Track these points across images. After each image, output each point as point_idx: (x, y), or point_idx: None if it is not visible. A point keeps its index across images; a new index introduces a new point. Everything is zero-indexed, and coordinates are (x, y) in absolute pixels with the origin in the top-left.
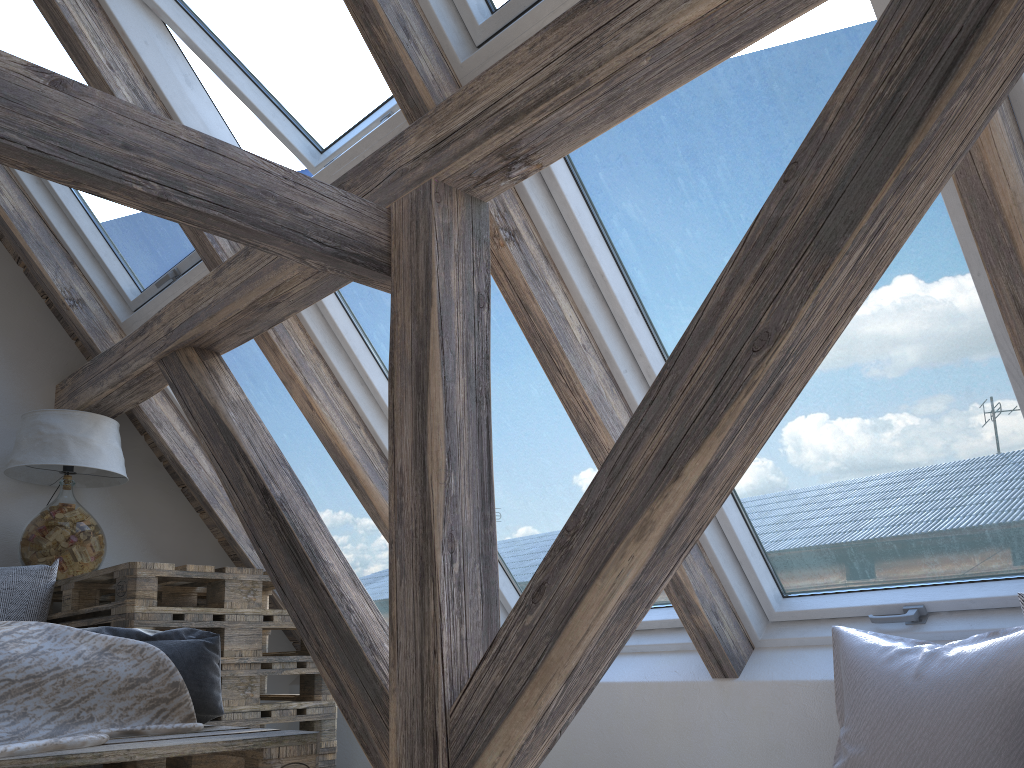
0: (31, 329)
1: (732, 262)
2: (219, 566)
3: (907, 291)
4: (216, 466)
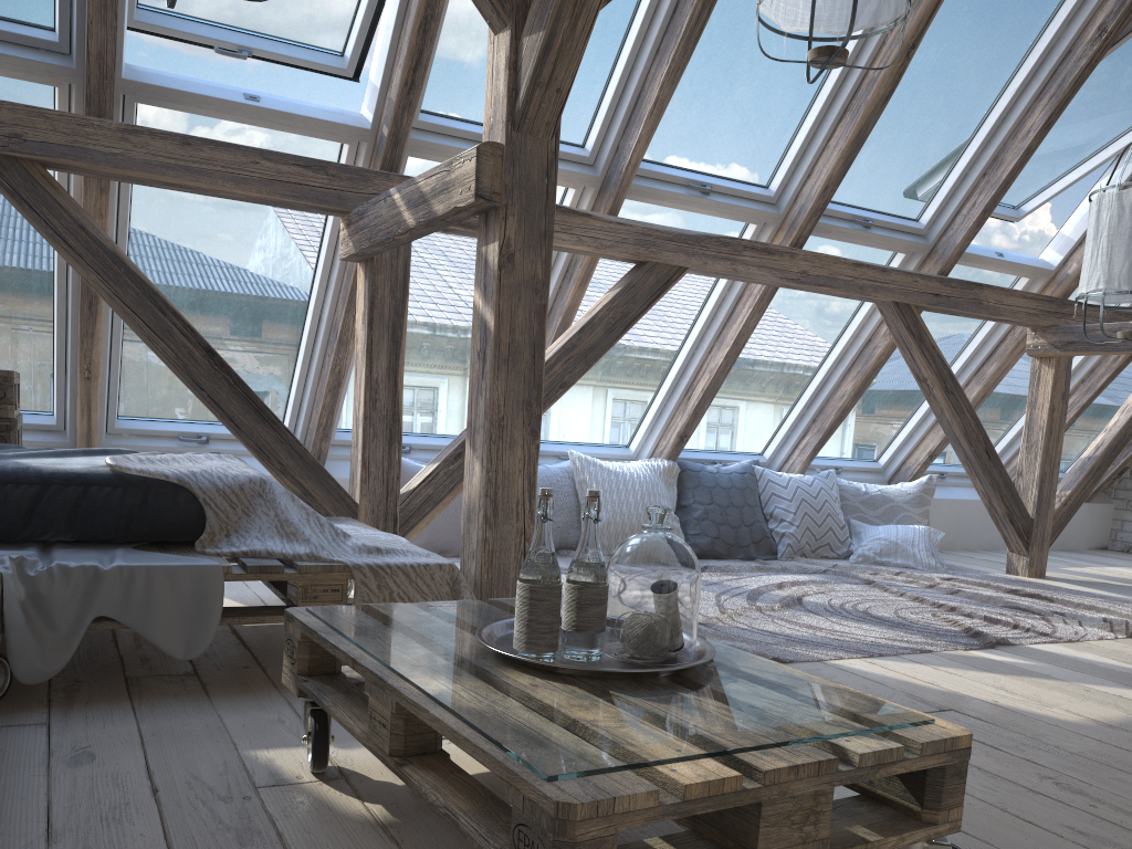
0: None
1: (558, 352)
2: None
3: None
4: (123, 307)
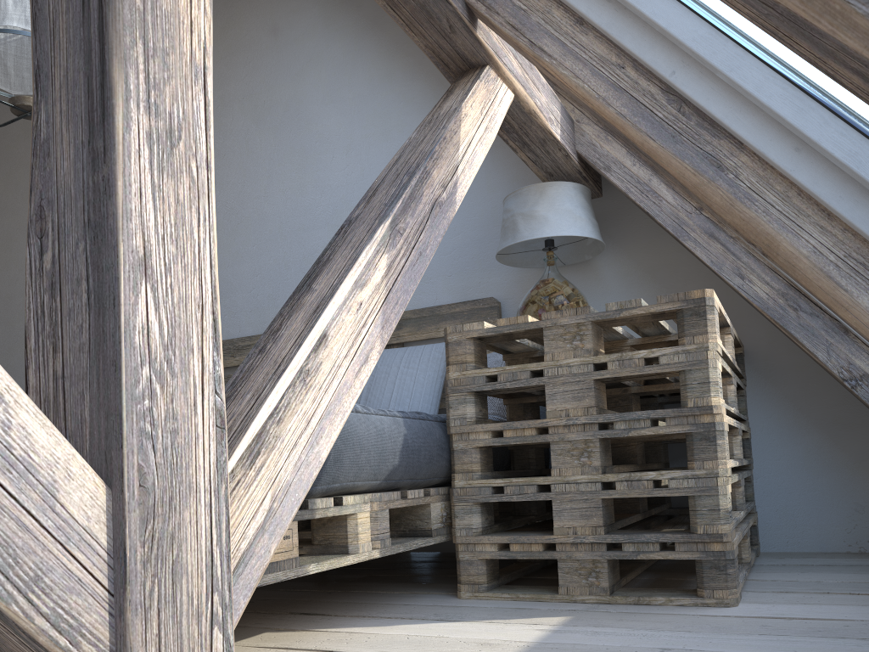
0: None
1: None
2: None
3: None
4: None
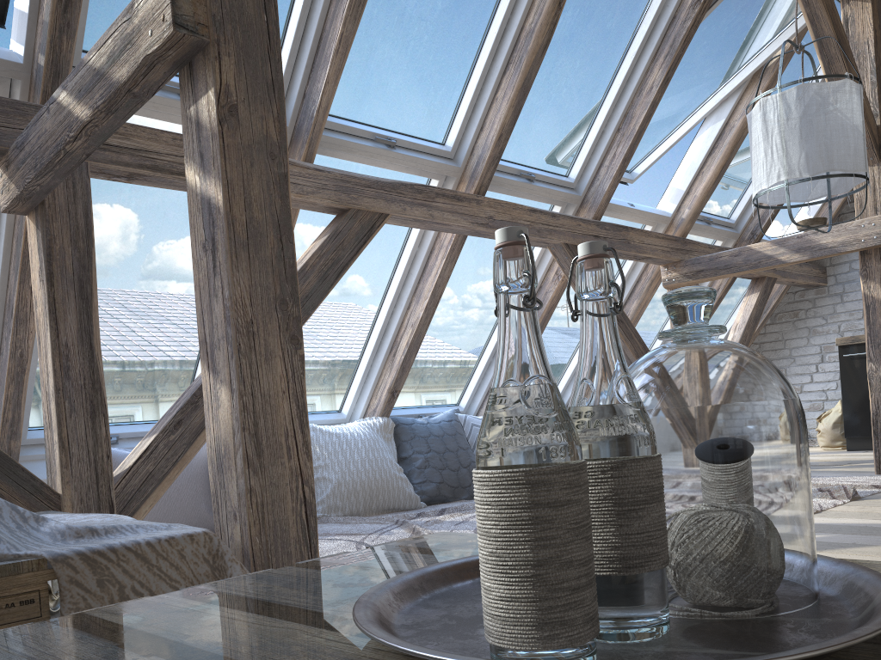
0: None
1: None
2: None
3: (190, 292)
4: None
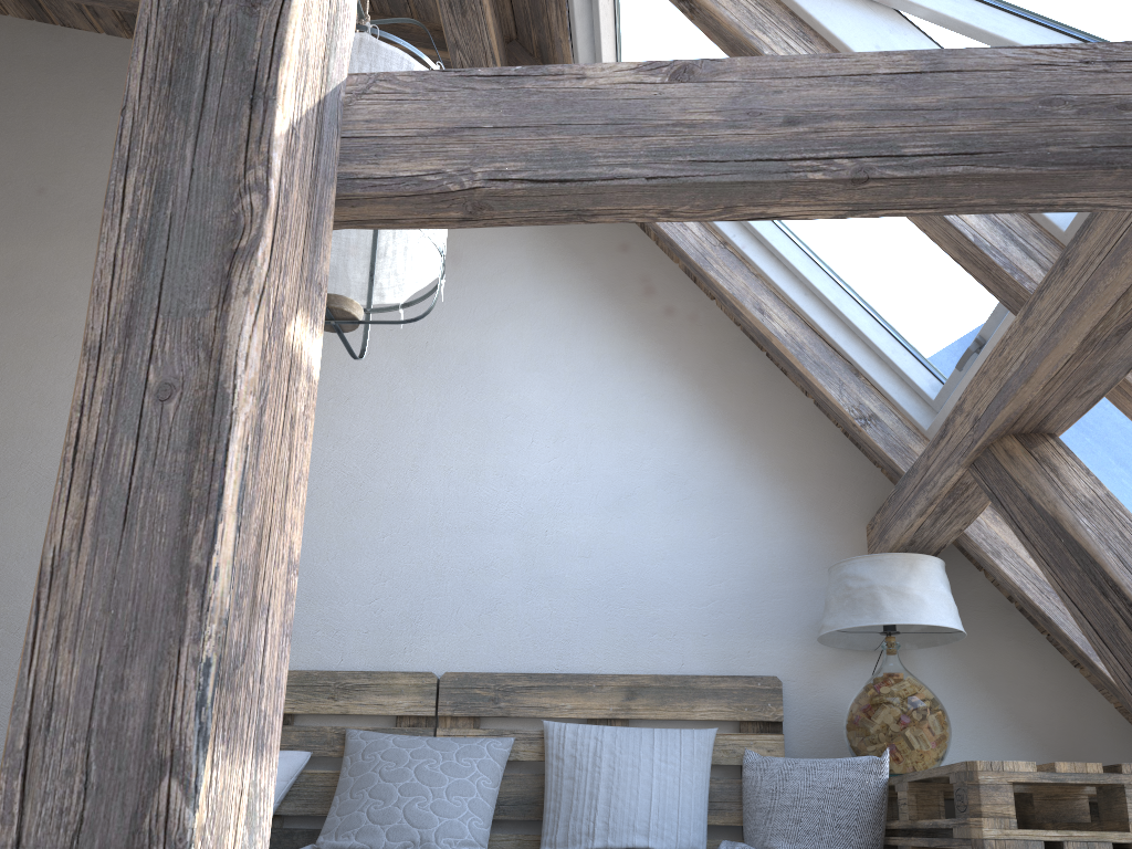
0: (829, 466)
1: None
2: (1122, 744)
3: None
4: (1071, 608)
